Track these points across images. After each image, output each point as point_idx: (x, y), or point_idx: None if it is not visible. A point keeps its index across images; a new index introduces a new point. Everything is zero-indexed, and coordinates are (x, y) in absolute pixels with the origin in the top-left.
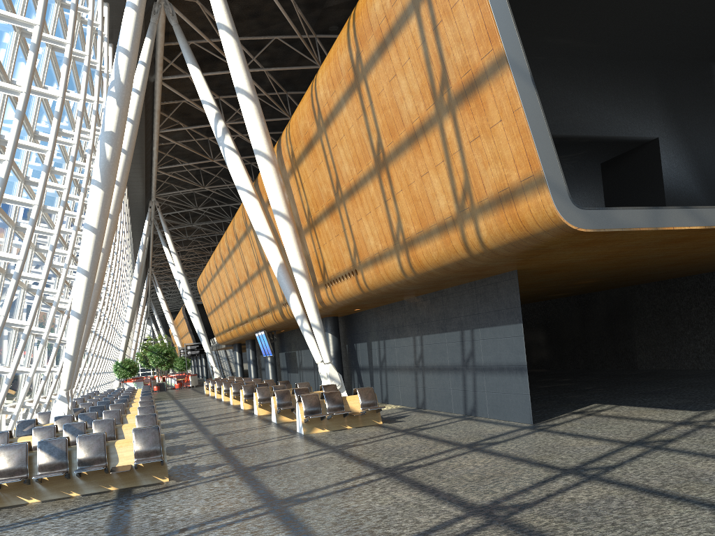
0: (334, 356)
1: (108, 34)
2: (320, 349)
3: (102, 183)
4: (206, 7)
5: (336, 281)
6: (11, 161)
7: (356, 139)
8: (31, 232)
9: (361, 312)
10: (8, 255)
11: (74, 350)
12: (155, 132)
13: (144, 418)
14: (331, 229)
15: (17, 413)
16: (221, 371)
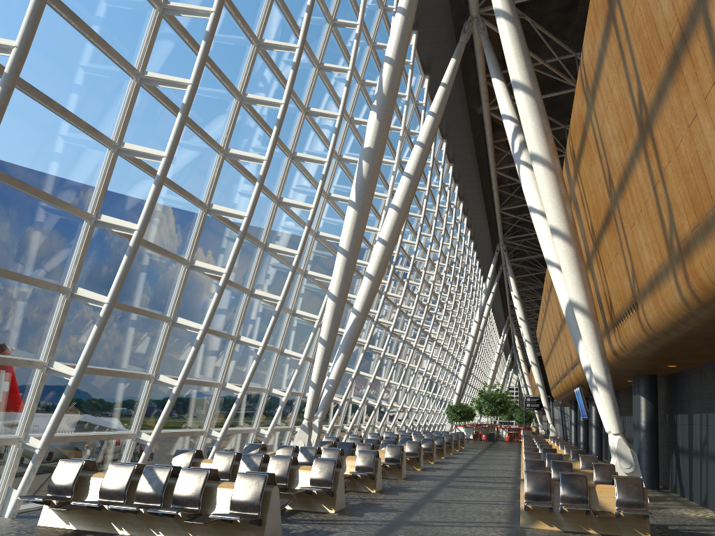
0: (646, 428)
1: (413, 61)
2: (605, 413)
3: (356, 203)
4: (539, 23)
5: (621, 321)
6: (169, 157)
7: (618, 101)
8: (237, 245)
9: (683, 371)
10: (216, 268)
11: (318, 379)
12: (491, 170)
13: (322, 462)
14: (610, 247)
15: (267, 436)
16: (564, 430)
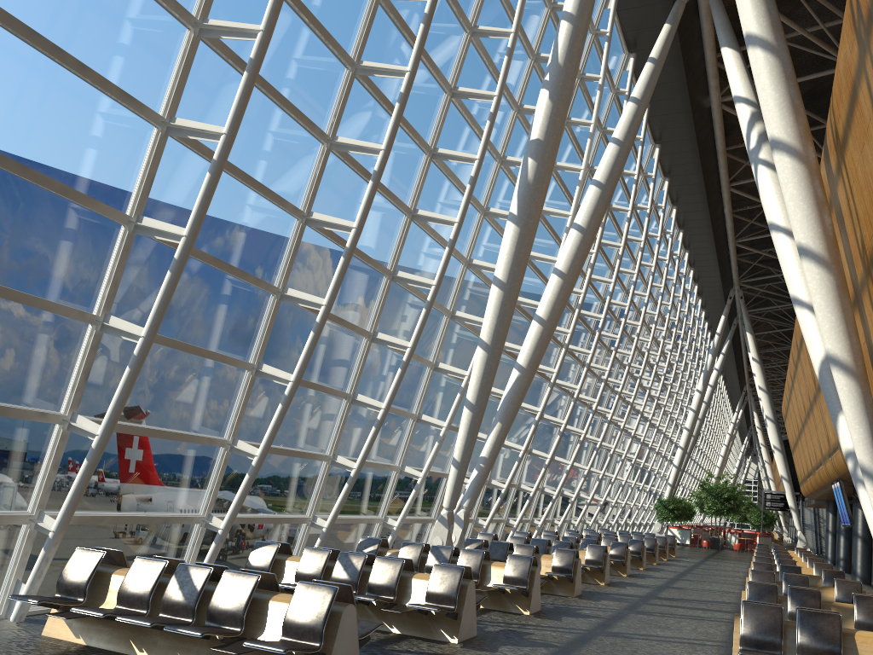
0: None
1: (611, 31)
2: None
3: (518, 217)
4: None
5: None
6: (230, 135)
7: None
8: (342, 267)
9: None
10: (314, 298)
11: (462, 455)
12: (722, 186)
13: (444, 571)
14: None
15: (396, 528)
16: (817, 540)
